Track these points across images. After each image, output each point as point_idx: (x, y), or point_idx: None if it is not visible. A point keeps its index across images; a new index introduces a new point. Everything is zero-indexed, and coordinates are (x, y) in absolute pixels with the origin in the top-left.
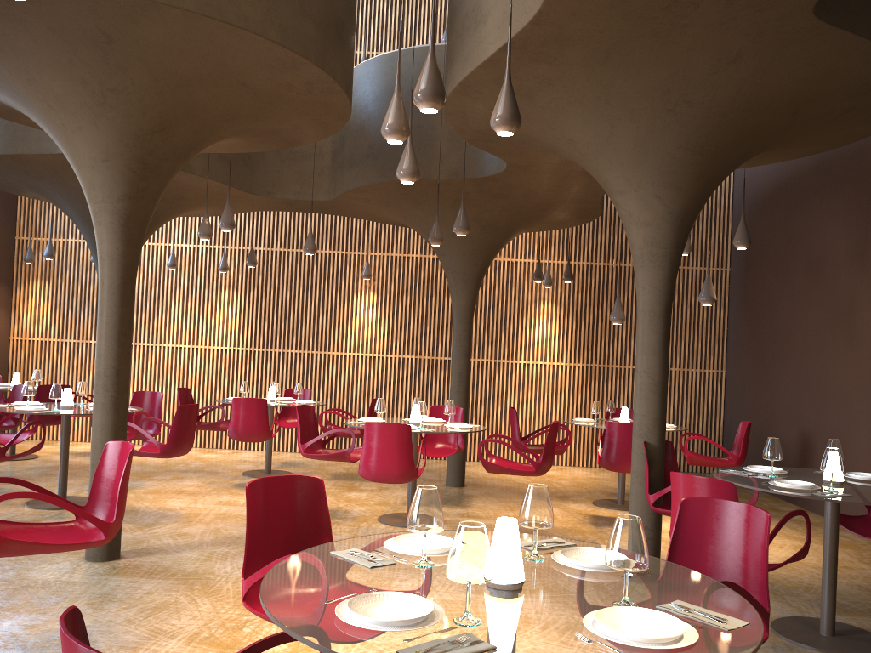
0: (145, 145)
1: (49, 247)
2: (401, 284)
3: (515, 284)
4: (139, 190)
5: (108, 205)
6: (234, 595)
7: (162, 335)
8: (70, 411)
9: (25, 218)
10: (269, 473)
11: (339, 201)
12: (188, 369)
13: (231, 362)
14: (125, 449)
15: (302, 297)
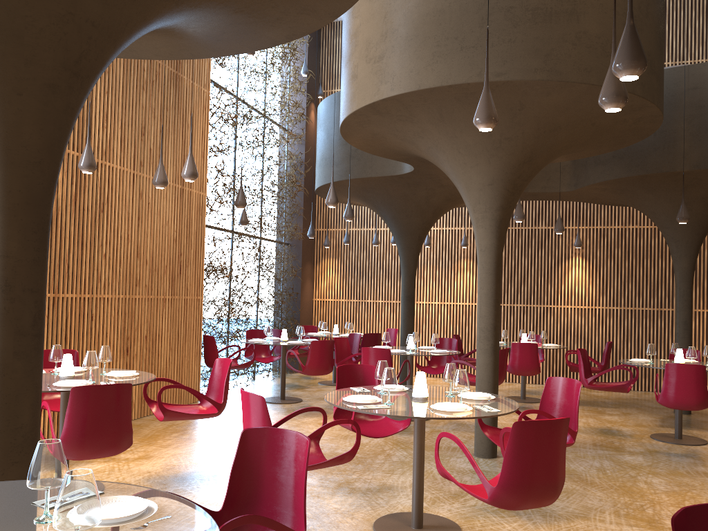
0: (517, 172)
1: (347, 236)
2: (605, 250)
3: (707, 246)
4: (508, 202)
5: (488, 214)
6: (609, 487)
7: (418, 295)
8: (422, 353)
9: (320, 215)
10: (524, 399)
11: (578, 191)
12: (437, 320)
13: (470, 314)
14: (565, 382)
15: (523, 263)
